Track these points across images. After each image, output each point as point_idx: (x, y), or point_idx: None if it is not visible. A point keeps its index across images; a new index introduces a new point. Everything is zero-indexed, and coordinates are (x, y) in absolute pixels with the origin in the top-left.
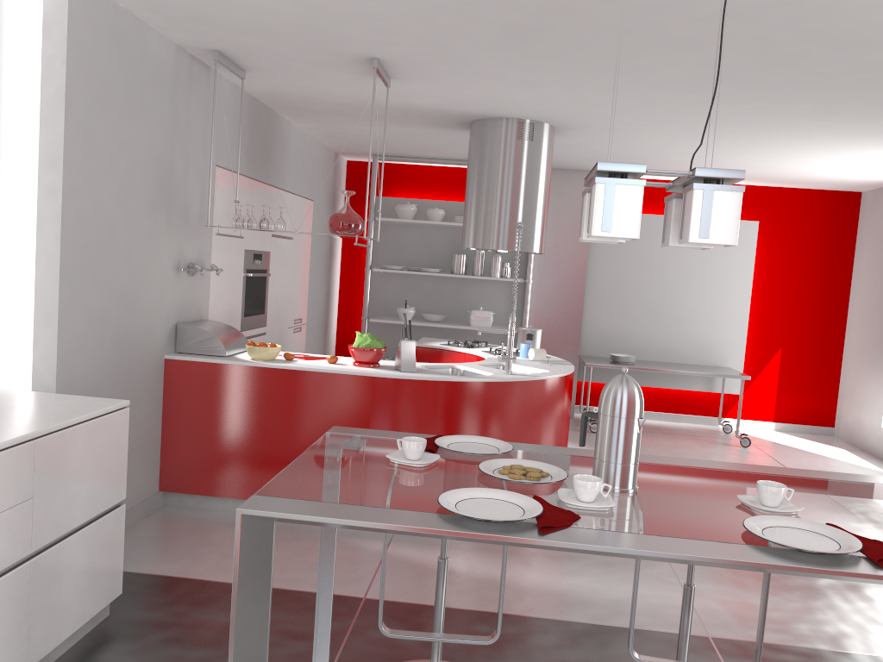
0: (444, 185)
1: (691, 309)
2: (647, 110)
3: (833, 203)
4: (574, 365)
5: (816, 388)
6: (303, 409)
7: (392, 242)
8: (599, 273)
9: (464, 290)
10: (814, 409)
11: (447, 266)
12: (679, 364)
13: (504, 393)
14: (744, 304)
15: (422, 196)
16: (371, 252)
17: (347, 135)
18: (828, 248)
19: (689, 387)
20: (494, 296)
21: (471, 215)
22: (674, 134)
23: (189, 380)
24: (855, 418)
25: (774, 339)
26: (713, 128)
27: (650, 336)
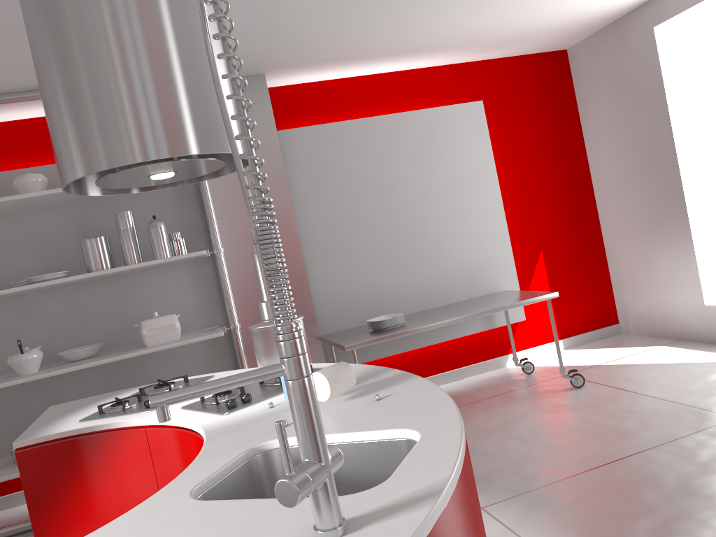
0: (41, 147)
1: (439, 230)
2: None
3: (543, 68)
4: (318, 352)
5: (589, 285)
6: None
7: None
8: (312, 215)
9: (120, 294)
10: (594, 309)
11: (82, 266)
12: (450, 305)
13: None
14: (497, 207)
15: (8, 170)
16: None
17: None
18: (553, 121)
19: (467, 331)
20: (172, 291)
21: (58, 99)
22: None
23: None
24: (653, 305)
25: (532, 241)
26: None
27: (402, 281)
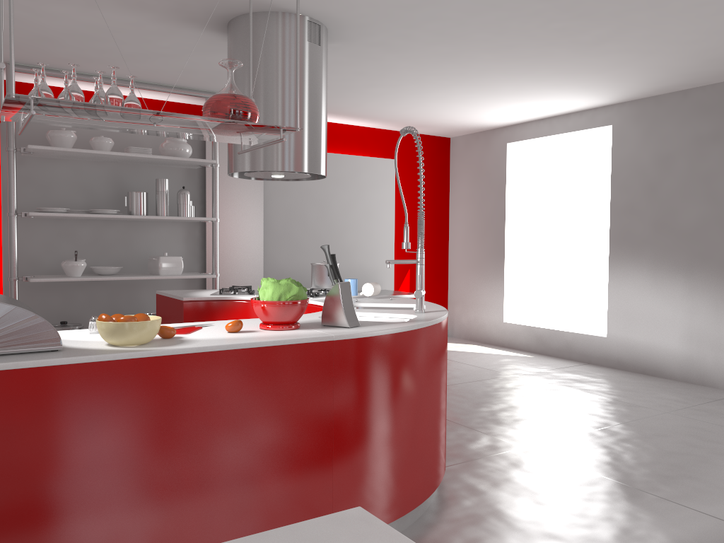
0: None
1: (352, 240)
2: (462, 20)
3: (434, 146)
4: None
5: (434, 299)
6: (235, 413)
7: (34, 180)
8: (273, 210)
9: (133, 235)
10: None
11: (110, 209)
12: None
13: (442, 336)
14: (390, 233)
15: None
16: (15, 191)
17: (8, 23)
18: (433, 183)
19: None
20: (169, 241)
21: None
22: (426, 59)
23: (4, 410)
24: (472, 318)
25: None
26: (475, 54)
27: None
